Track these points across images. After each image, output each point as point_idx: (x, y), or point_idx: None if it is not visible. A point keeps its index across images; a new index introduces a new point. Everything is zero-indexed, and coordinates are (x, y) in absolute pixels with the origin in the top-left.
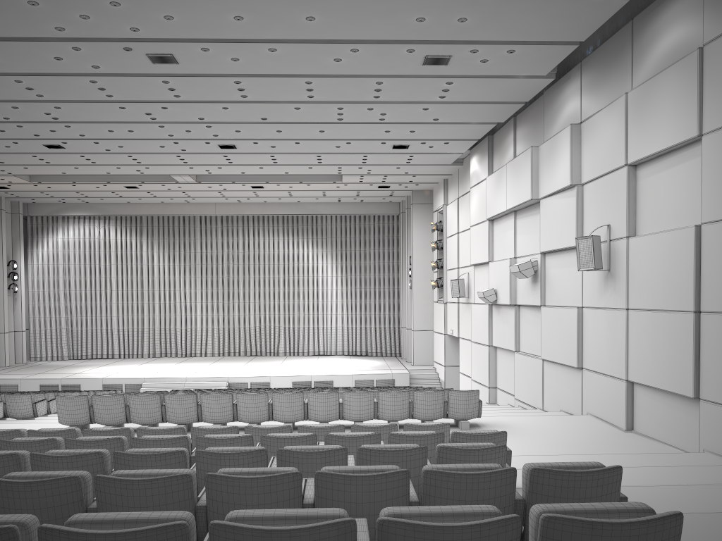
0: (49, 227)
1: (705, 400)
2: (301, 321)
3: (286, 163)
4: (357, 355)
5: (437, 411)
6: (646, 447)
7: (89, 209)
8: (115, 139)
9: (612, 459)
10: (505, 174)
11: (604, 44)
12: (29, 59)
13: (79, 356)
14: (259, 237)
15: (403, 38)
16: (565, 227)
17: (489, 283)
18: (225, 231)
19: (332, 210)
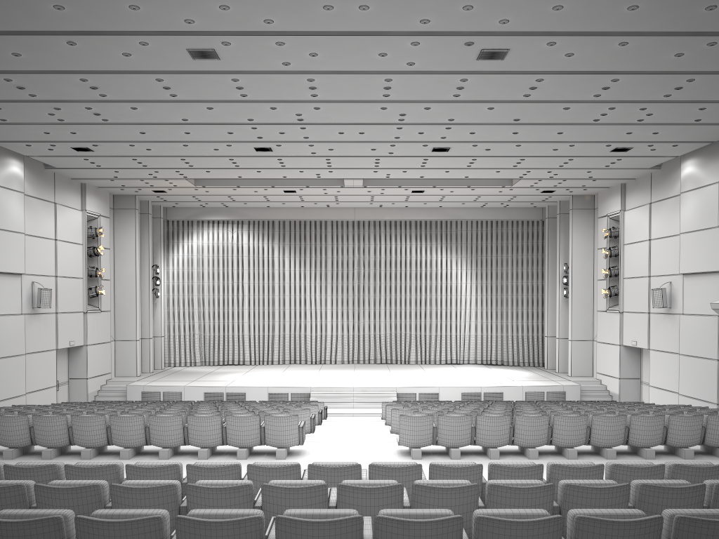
0: (184, 232)
1: None
2: (433, 329)
3: (478, 167)
4: (490, 364)
5: None
6: None
7: (227, 213)
8: (334, 141)
9: None
10: None
11: None
12: (350, 55)
13: (211, 362)
14: (391, 243)
15: None
16: None
17: None
18: (356, 236)
19: (473, 215)
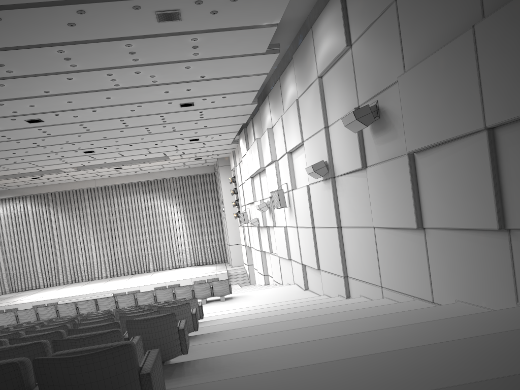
0: None
1: (321, 270)
2: (162, 248)
3: (130, 155)
4: (201, 265)
5: (207, 293)
6: (306, 297)
7: (11, 193)
8: (18, 156)
9: (276, 305)
10: (251, 152)
11: (273, 88)
12: None
13: (16, 290)
14: (127, 197)
15: (162, 99)
16: (274, 183)
17: (256, 214)
18: (104, 196)
19: (171, 174)
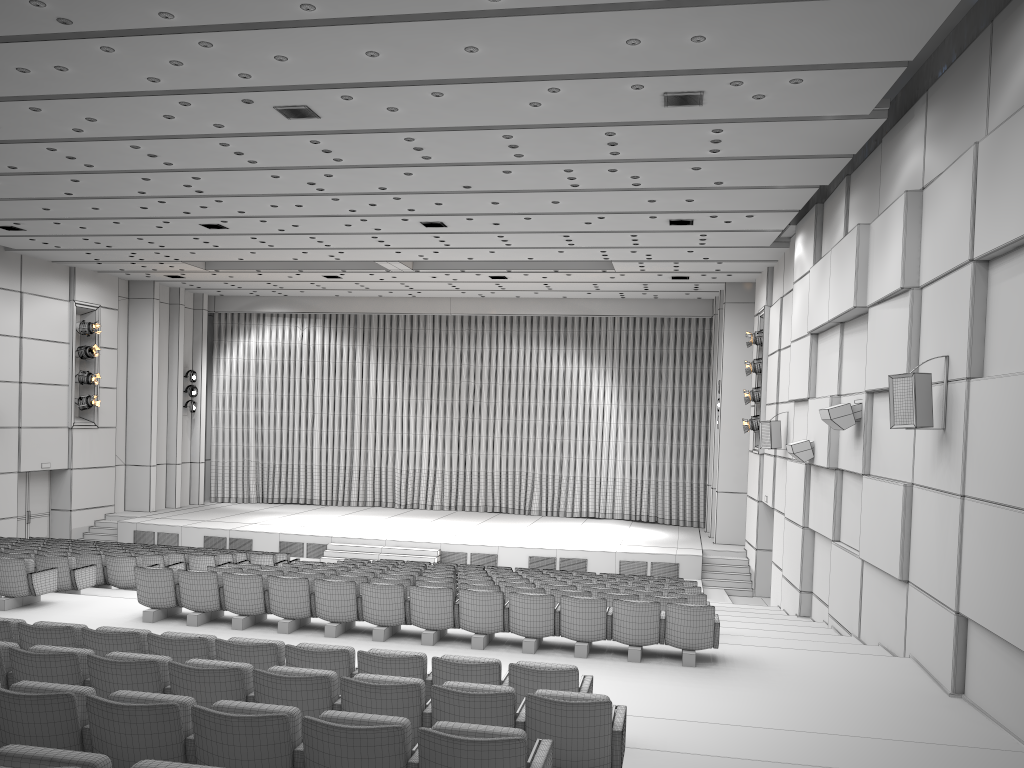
0: (239, 328)
1: None
2: (564, 467)
3: (524, 246)
4: (644, 521)
5: (648, 633)
6: (965, 729)
7: (288, 304)
8: (285, 216)
9: (870, 749)
10: (829, 265)
11: (956, 63)
12: (135, 119)
13: (269, 499)
14: (512, 346)
15: (619, 69)
16: (895, 355)
17: (807, 431)
18: (465, 336)
19: (612, 309)
